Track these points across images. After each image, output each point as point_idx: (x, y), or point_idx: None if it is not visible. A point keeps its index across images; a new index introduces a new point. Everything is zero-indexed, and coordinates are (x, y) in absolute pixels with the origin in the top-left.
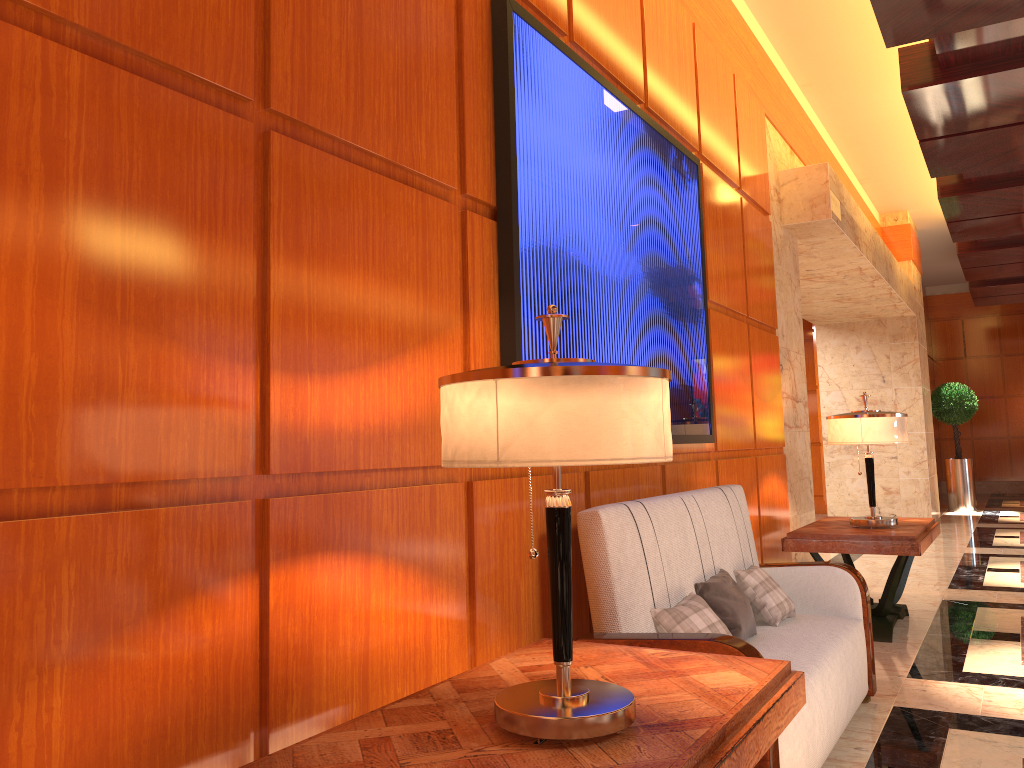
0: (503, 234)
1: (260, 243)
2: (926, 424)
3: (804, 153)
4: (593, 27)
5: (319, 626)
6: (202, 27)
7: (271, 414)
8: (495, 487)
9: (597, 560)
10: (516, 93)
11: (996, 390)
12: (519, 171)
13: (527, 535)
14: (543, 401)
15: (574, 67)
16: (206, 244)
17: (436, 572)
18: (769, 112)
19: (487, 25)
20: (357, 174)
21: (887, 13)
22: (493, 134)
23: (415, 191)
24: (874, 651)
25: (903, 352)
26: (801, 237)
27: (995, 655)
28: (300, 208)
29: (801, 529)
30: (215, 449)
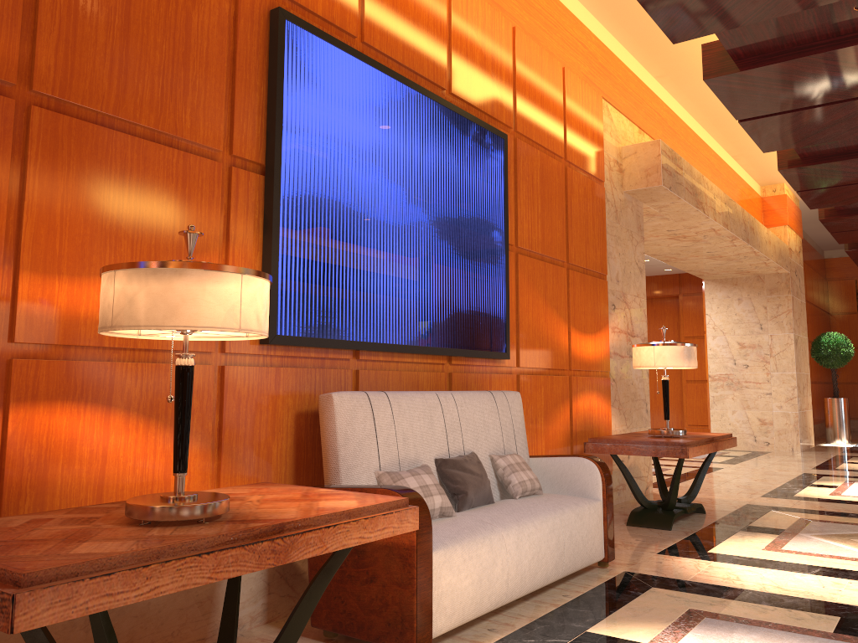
0: (268, 185)
1: (20, 183)
2: (798, 366)
3: (656, 132)
4: (388, 31)
5: (56, 452)
6: None
7: (18, 301)
8: (249, 372)
9: (328, 430)
10: (286, 80)
11: None
12: (285, 138)
13: (283, 411)
14: (139, 285)
15: (356, 61)
16: None
17: None
18: (611, 98)
19: (264, 30)
20: (117, 137)
21: (660, 16)
22: (265, 111)
23: (177, 151)
24: (649, 535)
25: (778, 304)
26: (645, 201)
27: (746, 542)
28: (57, 160)
29: (606, 436)
30: None
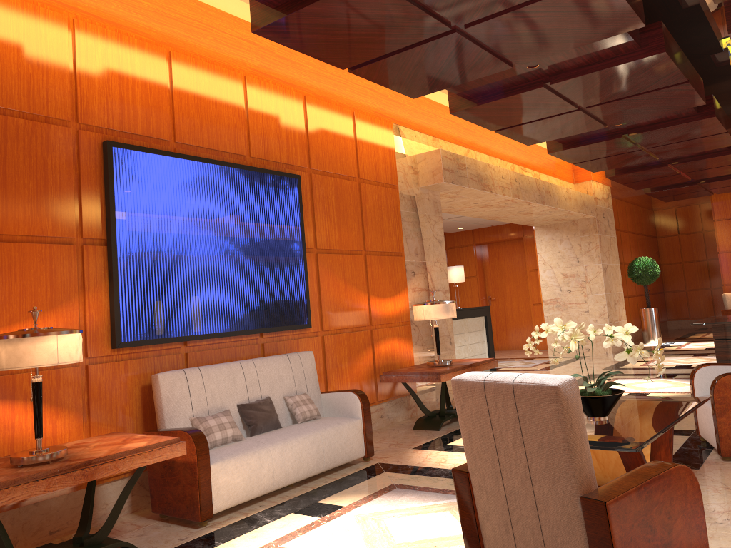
0: (109, 251)
1: None
2: (608, 288)
3: (451, 136)
4: (195, 129)
5: None
6: None
7: None
8: (106, 366)
9: (157, 396)
10: (116, 185)
11: (701, 256)
12: (118, 221)
13: (132, 386)
14: (2, 348)
15: (169, 158)
16: None
17: (60, 405)
18: (402, 122)
19: (99, 155)
20: (4, 246)
21: (393, 87)
22: (104, 205)
23: (44, 245)
24: (421, 435)
25: (589, 241)
26: (441, 190)
27: None
28: None
29: (398, 369)
30: None
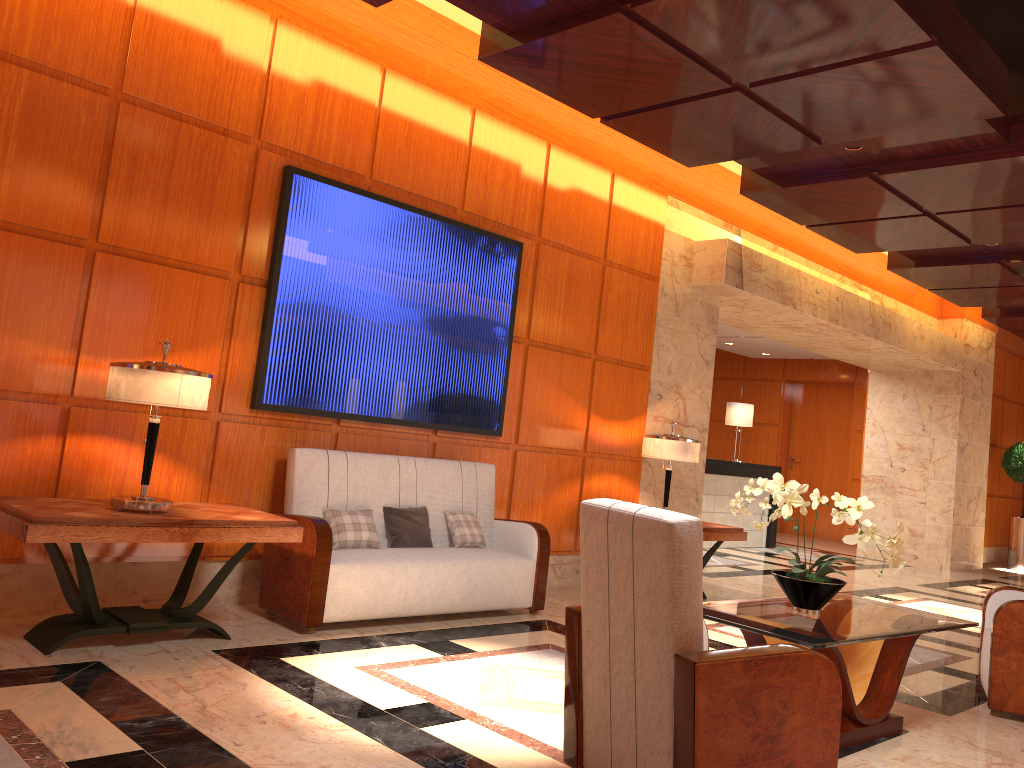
0: (267, 295)
1: (85, 299)
2: (962, 476)
3: (752, 224)
4: (398, 167)
5: (93, 465)
6: (62, 212)
7: (78, 372)
8: (239, 427)
9: (290, 474)
10: (290, 219)
11: None
12: (285, 262)
13: (265, 457)
14: (123, 376)
15: (358, 197)
16: (51, 300)
17: (181, 460)
18: (683, 195)
19: (277, 182)
20: (152, 268)
21: (660, 148)
22: (272, 241)
23: (196, 274)
24: None
25: (945, 405)
26: (722, 295)
27: None
28: (110, 284)
29: None
30: (43, 382)
